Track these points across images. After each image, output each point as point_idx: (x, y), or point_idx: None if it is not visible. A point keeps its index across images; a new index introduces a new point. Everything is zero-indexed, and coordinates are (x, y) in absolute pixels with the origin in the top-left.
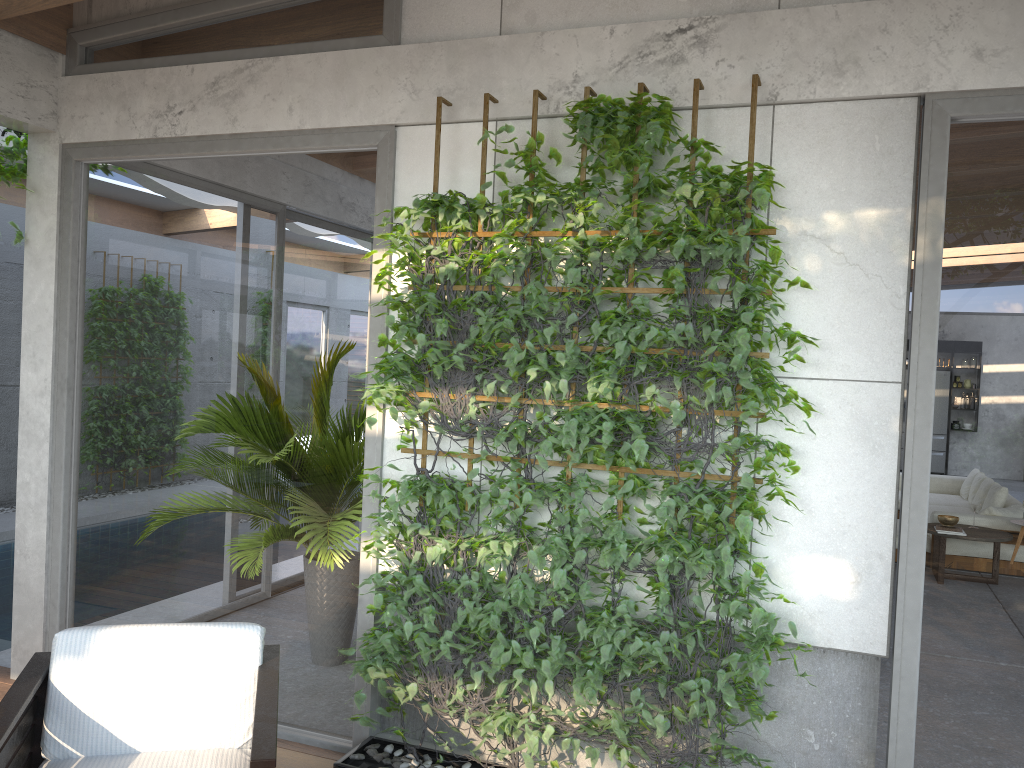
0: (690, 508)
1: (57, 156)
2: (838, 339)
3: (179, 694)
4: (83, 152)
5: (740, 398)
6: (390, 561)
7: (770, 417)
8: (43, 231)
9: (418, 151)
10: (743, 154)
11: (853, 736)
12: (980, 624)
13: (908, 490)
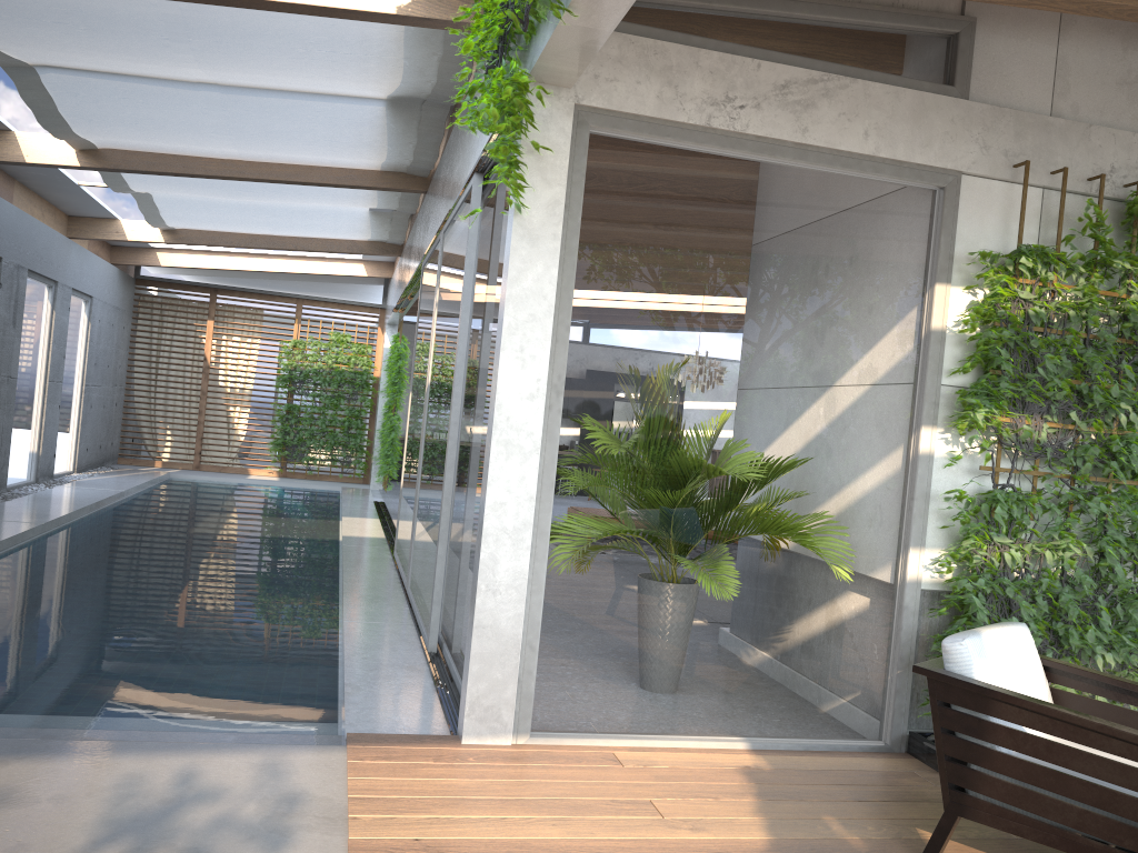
0: None
1: (570, 117)
2: None
3: (1032, 686)
4: (604, 120)
5: None
6: (931, 569)
7: None
8: (545, 202)
9: (977, 200)
10: None
11: None
12: None
13: None
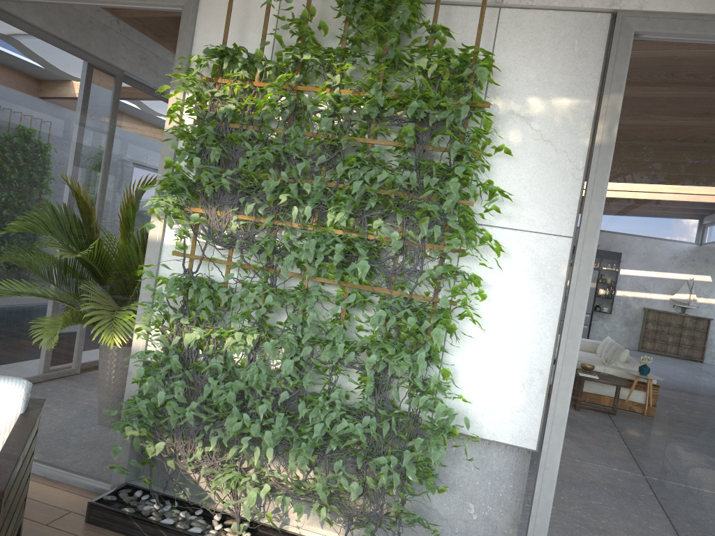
0: (398, 320)
1: None
2: (528, 198)
3: None
4: None
5: (447, 235)
6: (157, 344)
7: (468, 253)
8: None
9: (215, 14)
10: (472, 44)
11: (503, 511)
12: (610, 431)
13: (568, 322)
